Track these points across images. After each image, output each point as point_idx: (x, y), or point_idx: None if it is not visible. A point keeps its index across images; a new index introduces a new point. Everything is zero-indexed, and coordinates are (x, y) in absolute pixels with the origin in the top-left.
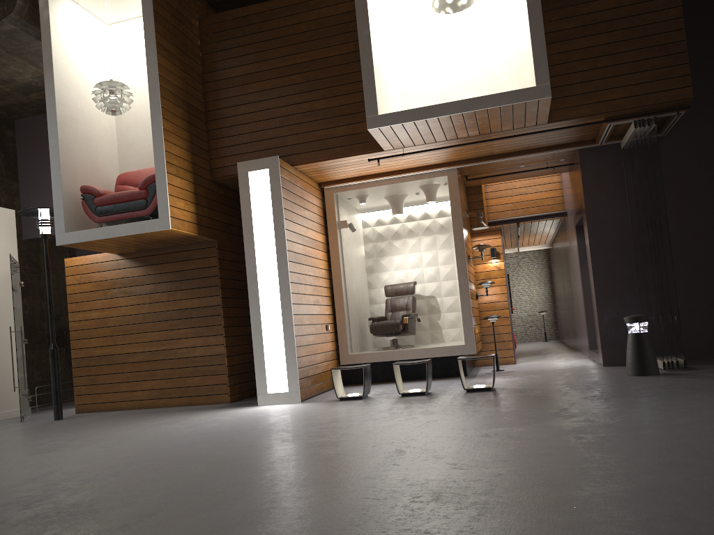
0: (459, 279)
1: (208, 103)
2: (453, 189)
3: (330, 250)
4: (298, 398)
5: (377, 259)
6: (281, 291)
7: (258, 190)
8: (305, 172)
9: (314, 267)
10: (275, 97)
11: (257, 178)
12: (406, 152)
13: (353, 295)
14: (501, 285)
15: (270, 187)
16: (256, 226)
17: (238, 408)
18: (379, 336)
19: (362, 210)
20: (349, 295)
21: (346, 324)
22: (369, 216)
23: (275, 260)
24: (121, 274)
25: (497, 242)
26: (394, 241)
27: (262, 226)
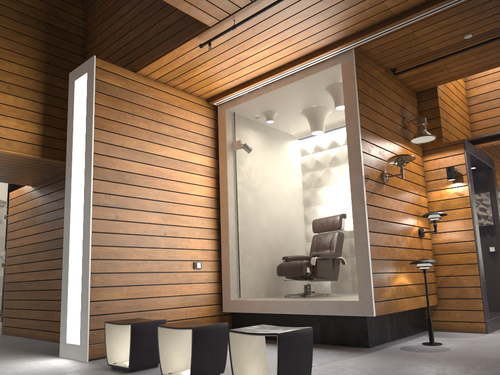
0: (353, 204)
1: (87, 27)
2: (348, 79)
3: (220, 175)
4: (85, 355)
5: (314, 190)
6: (84, 216)
7: (79, 99)
8: (166, 82)
9: (177, 192)
10: (128, 1)
11: (79, 86)
12: (237, 23)
13: (259, 228)
14: (465, 219)
15: (87, 94)
16: (74, 141)
17: (35, 357)
18: (289, 280)
19: (297, 136)
20: (248, 228)
21: (232, 263)
22: (307, 142)
23: (83, 179)
24: (31, 204)
25: (458, 159)
26: (332, 168)
27: (78, 139)
